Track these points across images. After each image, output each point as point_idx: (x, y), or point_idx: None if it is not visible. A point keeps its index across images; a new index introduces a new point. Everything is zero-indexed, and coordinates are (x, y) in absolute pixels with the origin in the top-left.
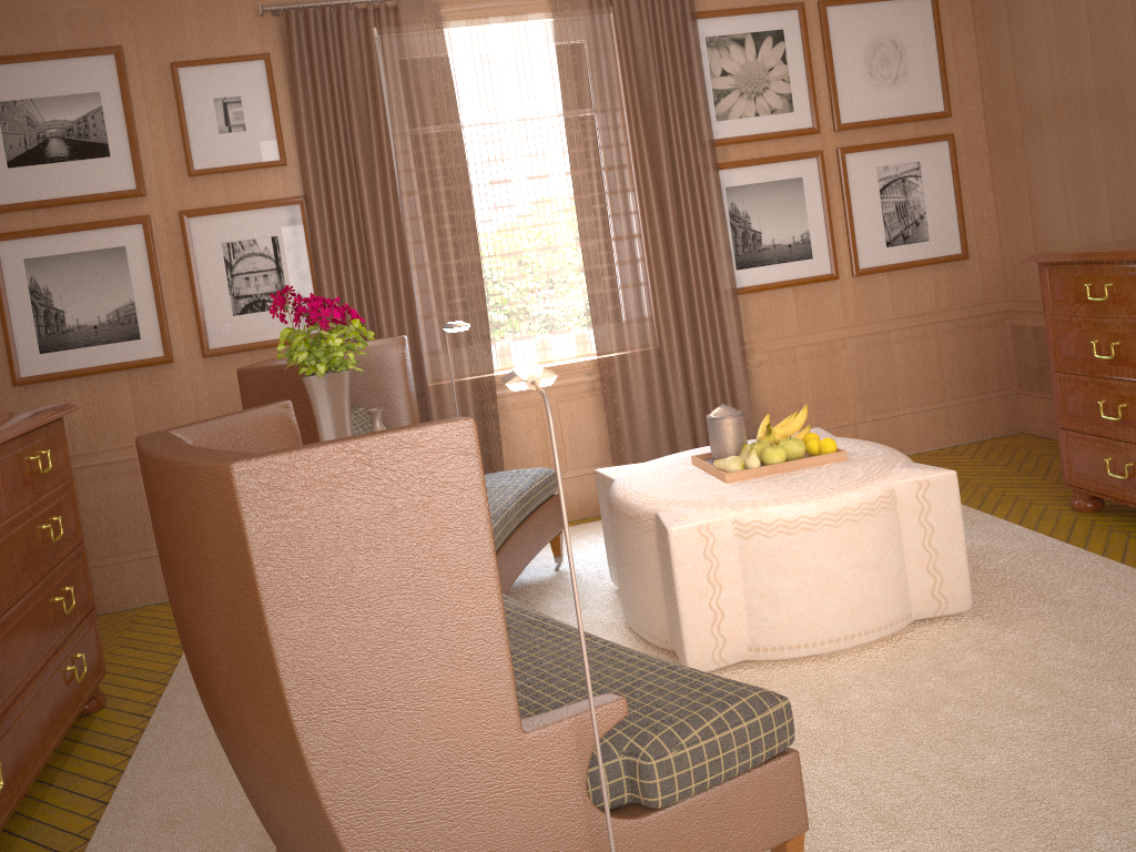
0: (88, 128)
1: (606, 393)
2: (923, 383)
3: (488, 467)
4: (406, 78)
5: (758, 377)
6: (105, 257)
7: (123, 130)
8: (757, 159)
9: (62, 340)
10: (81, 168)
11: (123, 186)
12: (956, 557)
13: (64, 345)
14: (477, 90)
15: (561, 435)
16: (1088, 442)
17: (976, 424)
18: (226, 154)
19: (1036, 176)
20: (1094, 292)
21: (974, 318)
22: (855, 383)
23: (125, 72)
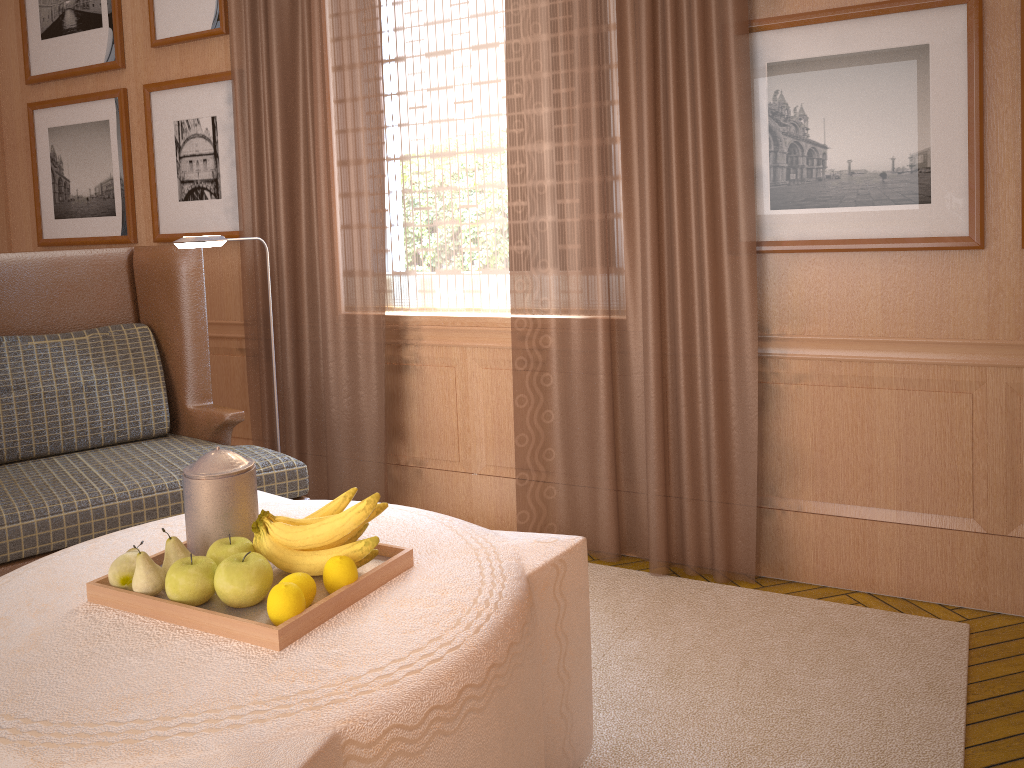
0: None
1: (522, 371)
2: None
3: (385, 432)
4: None
5: (792, 401)
6: (94, 130)
7: None
8: (832, 9)
9: (66, 208)
10: (82, 39)
11: (107, 58)
12: None
13: (67, 213)
14: None
15: (484, 414)
16: None
17: None
18: (180, 22)
19: None
20: None
21: None
22: (998, 457)
23: None
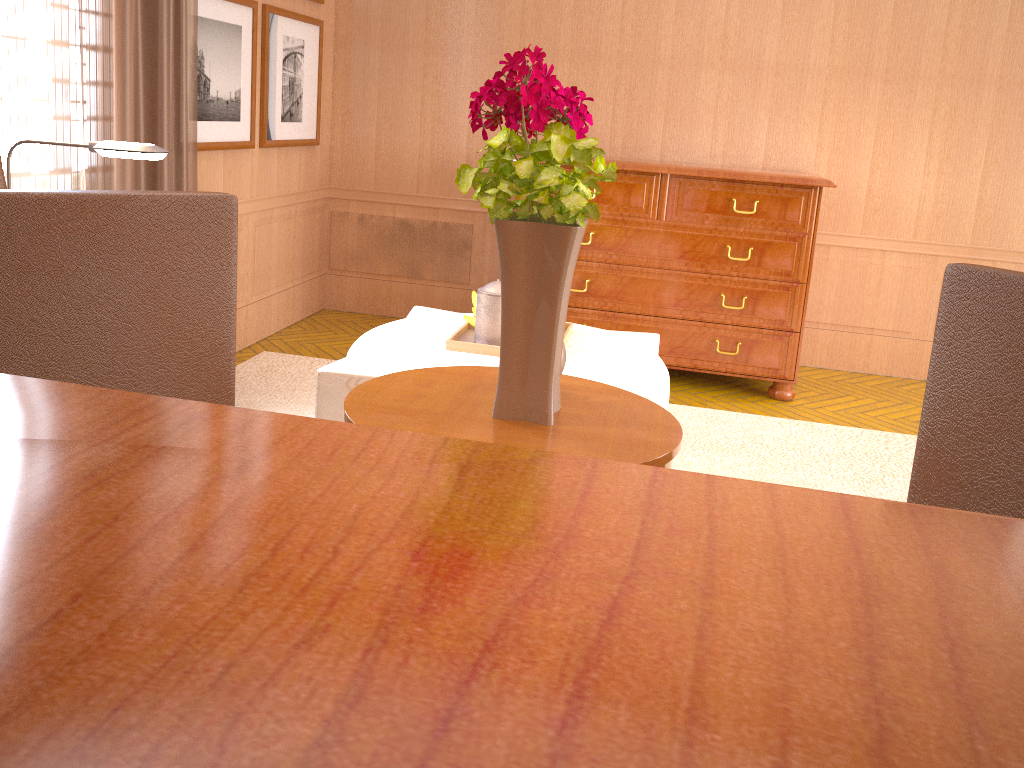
0: None
1: None
2: (285, 263)
3: None
4: None
5: None
6: None
7: None
8: None
9: None
10: None
11: None
12: None
13: None
14: None
15: None
16: None
17: (306, 302)
18: None
19: (392, 82)
20: None
21: (314, 203)
22: (251, 262)
23: None
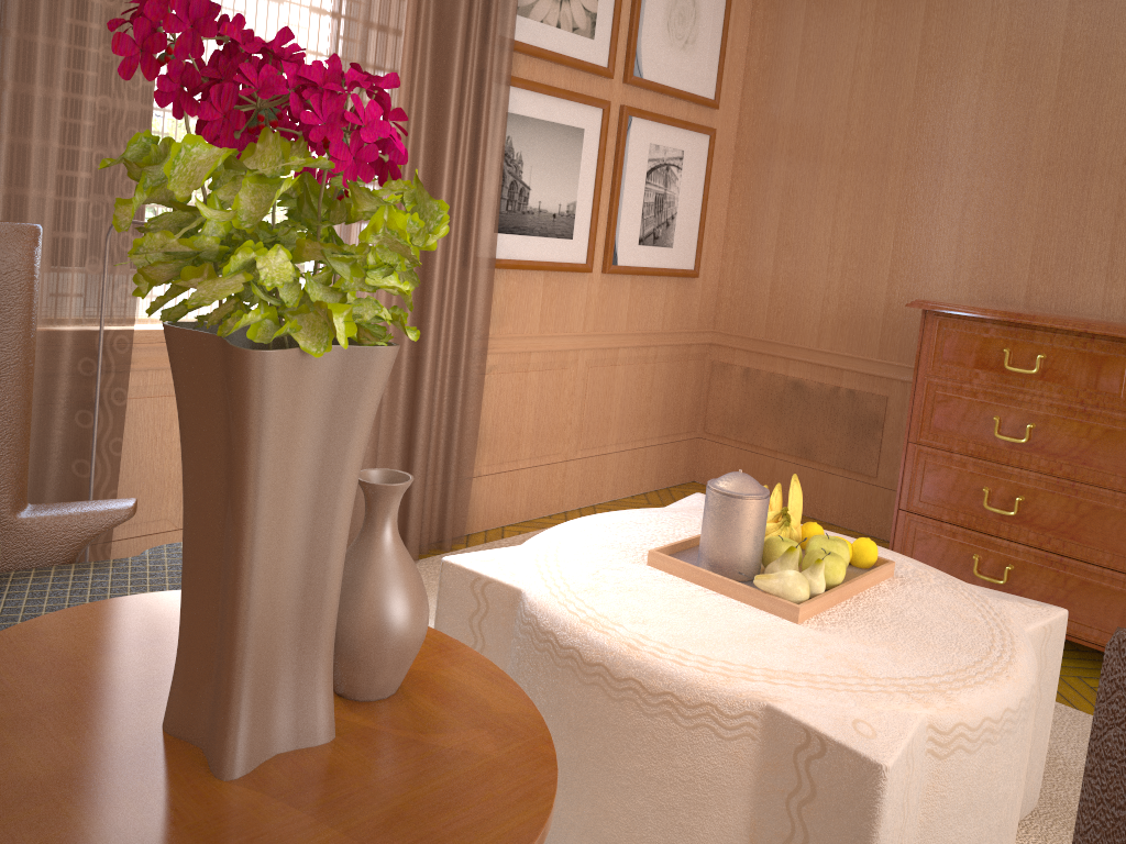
0: None
1: None
2: (633, 416)
3: None
4: None
5: (484, 388)
6: None
7: None
8: (548, 86)
9: None
10: None
11: None
12: (1046, 734)
13: None
14: None
15: None
16: (946, 532)
17: (664, 469)
18: None
19: (797, 203)
20: (1012, 360)
21: (686, 347)
22: (577, 409)
23: None
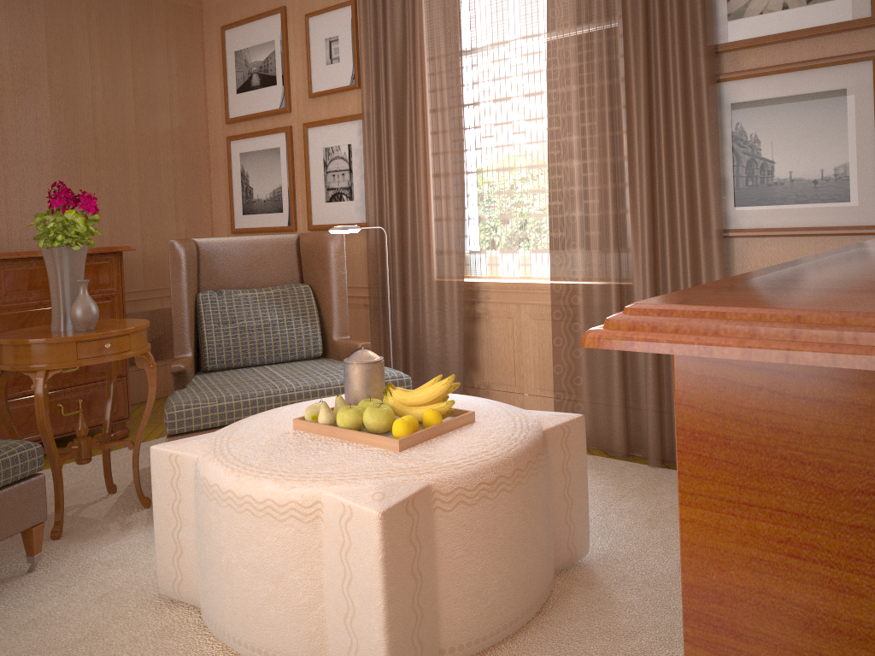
0: (267, 65)
1: (558, 320)
2: None
3: (464, 363)
4: (429, 8)
5: None
6: (270, 154)
7: (282, 66)
8: (776, 66)
9: (250, 207)
10: (263, 93)
11: (279, 106)
12: (372, 628)
13: (251, 211)
14: (490, 12)
15: (533, 352)
16: None
17: None
18: (328, 81)
19: None
20: None
21: None
22: None
23: (284, 25)
